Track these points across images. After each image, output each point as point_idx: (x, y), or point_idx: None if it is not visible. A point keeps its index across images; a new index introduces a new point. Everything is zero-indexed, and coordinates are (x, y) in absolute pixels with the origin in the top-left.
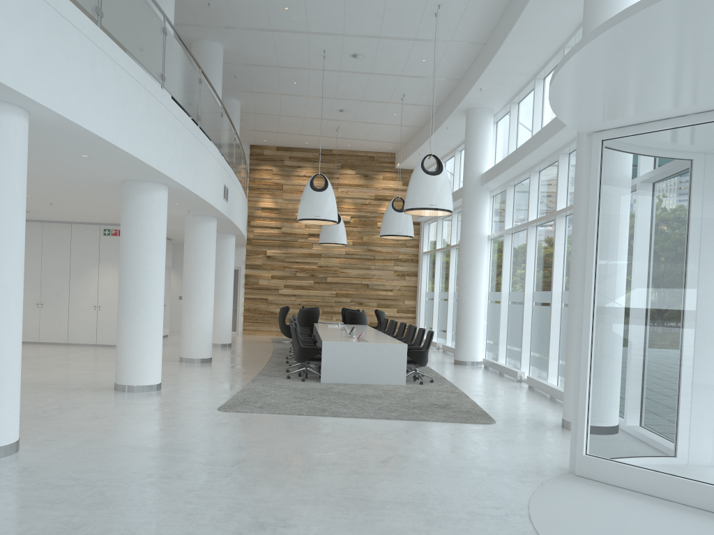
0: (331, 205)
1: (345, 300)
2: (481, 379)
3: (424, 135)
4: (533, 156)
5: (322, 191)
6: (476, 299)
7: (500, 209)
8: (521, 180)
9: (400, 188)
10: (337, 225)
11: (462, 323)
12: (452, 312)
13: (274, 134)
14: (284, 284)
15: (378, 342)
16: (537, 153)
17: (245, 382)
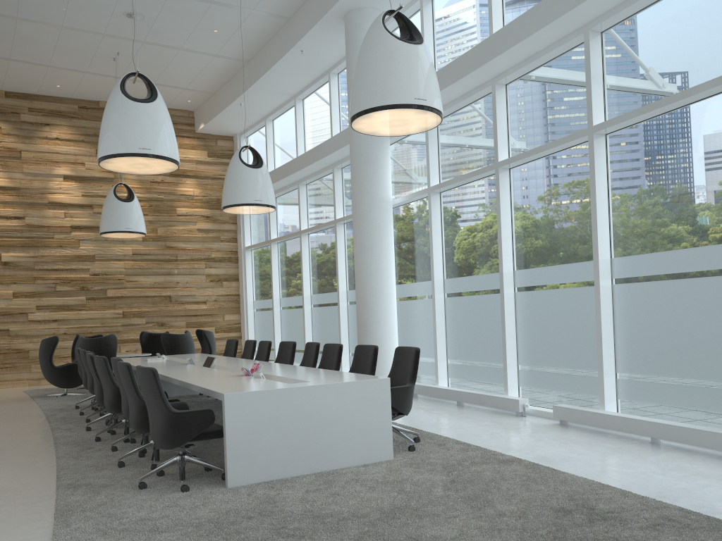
0: (168, 130)
1: (138, 321)
2: (461, 419)
3: (255, 71)
4: (528, 44)
5: (149, 102)
6: (388, 295)
7: (406, 162)
8: (460, 107)
9: (205, 160)
10: (130, 203)
11: (371, 334)
12: (310, 323)
13: (2, 64)
14: (37, 305)
15: (328, 380)
16: (542, 35)
17: (41, 525)
